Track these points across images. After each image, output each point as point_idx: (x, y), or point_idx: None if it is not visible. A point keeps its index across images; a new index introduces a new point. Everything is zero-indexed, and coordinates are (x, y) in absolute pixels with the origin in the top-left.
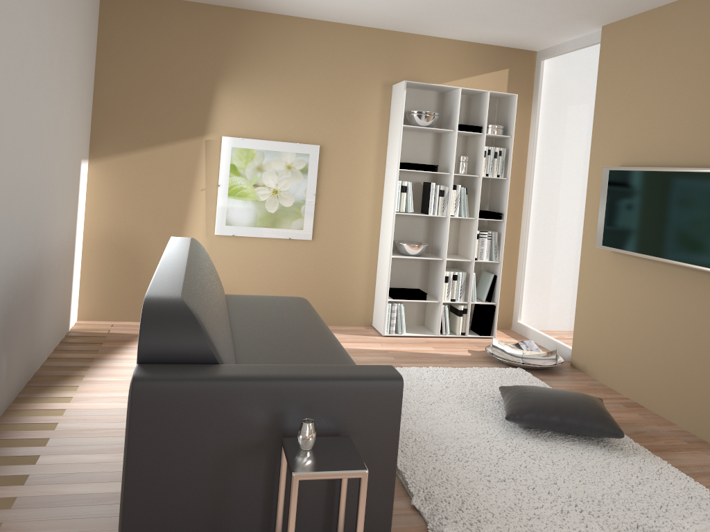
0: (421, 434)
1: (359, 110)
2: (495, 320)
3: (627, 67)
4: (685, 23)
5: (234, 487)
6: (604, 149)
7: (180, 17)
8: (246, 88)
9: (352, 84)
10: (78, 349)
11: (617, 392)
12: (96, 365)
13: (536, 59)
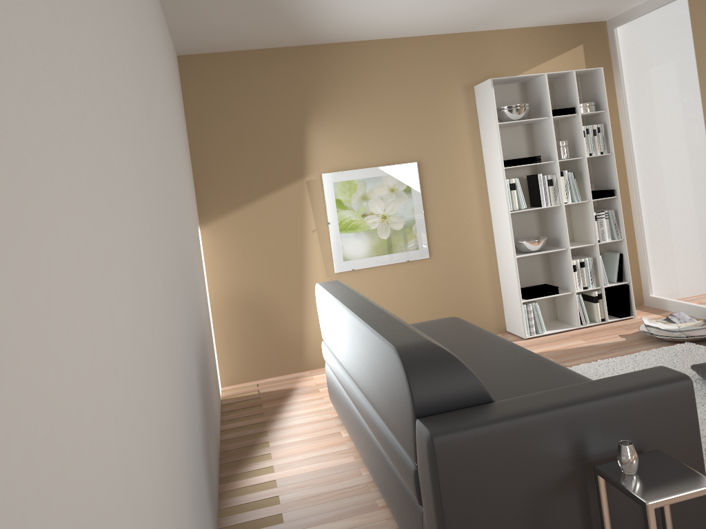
0: None
1: (447, 118)
2: (632, 299)
3: None
4: None
5: (553, 528)
6: None
7: (257, 66)
8: (334, 121)
9: (434, 94)
10: (242, 416)
11: None
12: (272, 428)
13: (607, 28)
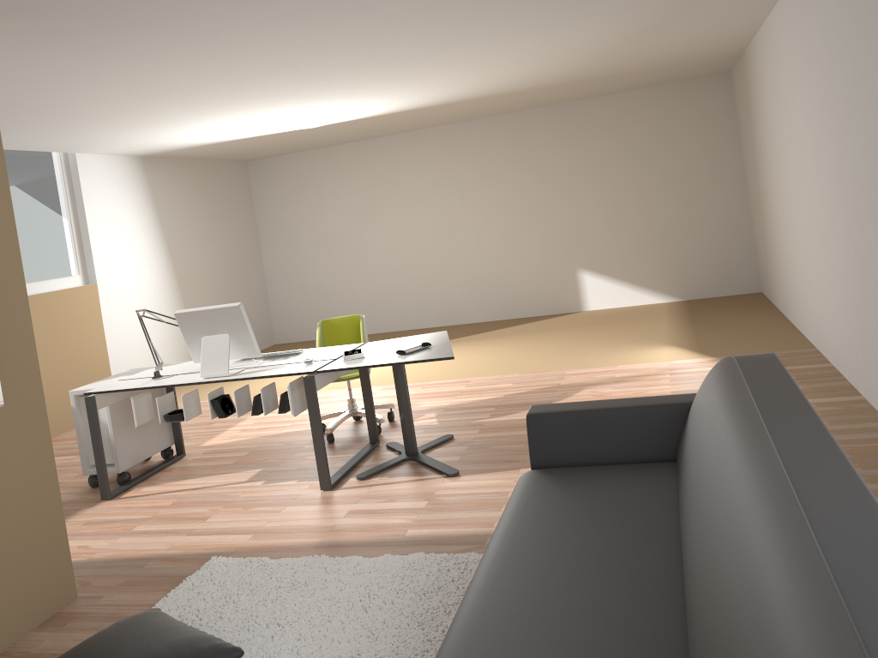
0: None
1: None
2: None
3: None
4: None
5: None
6: None
7: None
8: None
9: None
10: None
11: None
12: None
13: None
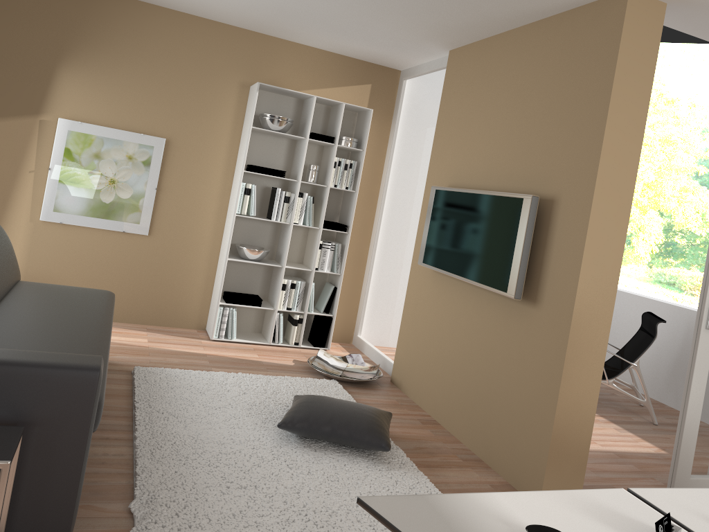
0: (186, 438)
1: (213, 107)
2: (331, 332)
3: (463, 91)
4: (509, 54)
5: None
6: (438, 170)
7: None
8: (91, 71)
9: (208, 80)
10: None
11: (422, 409)
12: None
13: (399, 78)
